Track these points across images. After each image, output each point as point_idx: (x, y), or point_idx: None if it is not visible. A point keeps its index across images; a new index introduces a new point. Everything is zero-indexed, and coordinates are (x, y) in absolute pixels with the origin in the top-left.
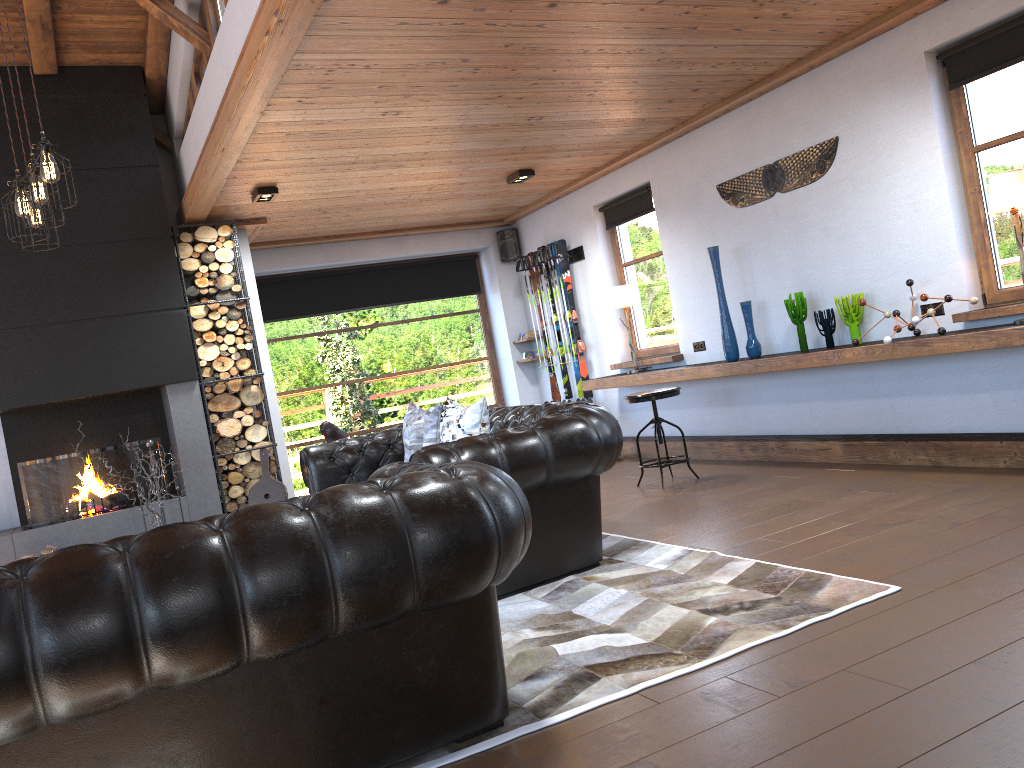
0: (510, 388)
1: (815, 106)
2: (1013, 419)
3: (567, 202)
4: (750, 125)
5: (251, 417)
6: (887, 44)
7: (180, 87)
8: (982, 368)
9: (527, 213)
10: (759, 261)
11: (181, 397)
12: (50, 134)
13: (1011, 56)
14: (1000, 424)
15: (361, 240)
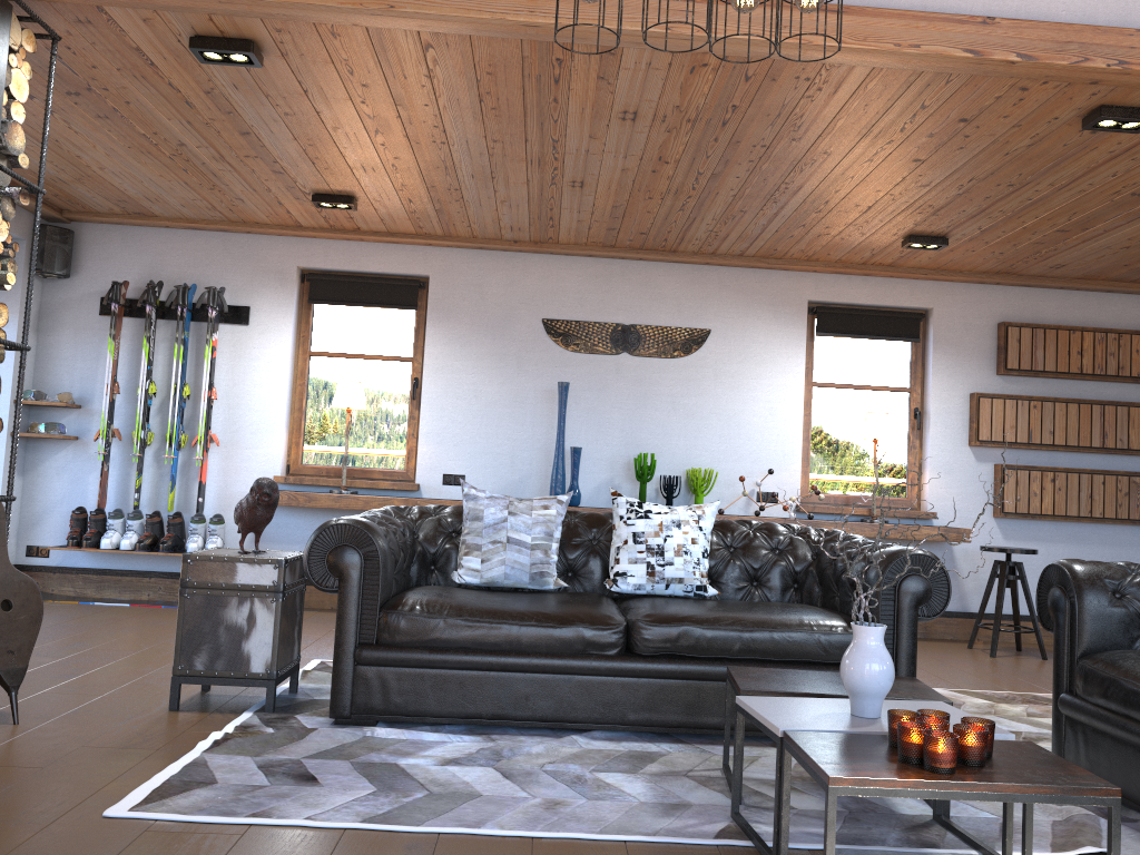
0: None
1: (693, 295)
2: None
3: (236, 242)
4: (609, 280)
5: None
6: (777, 279)
7: None
8: None
9: (128, 223)
10: (580, 410)
11: None
12: None
13: (866, 332)
14: None
15: None
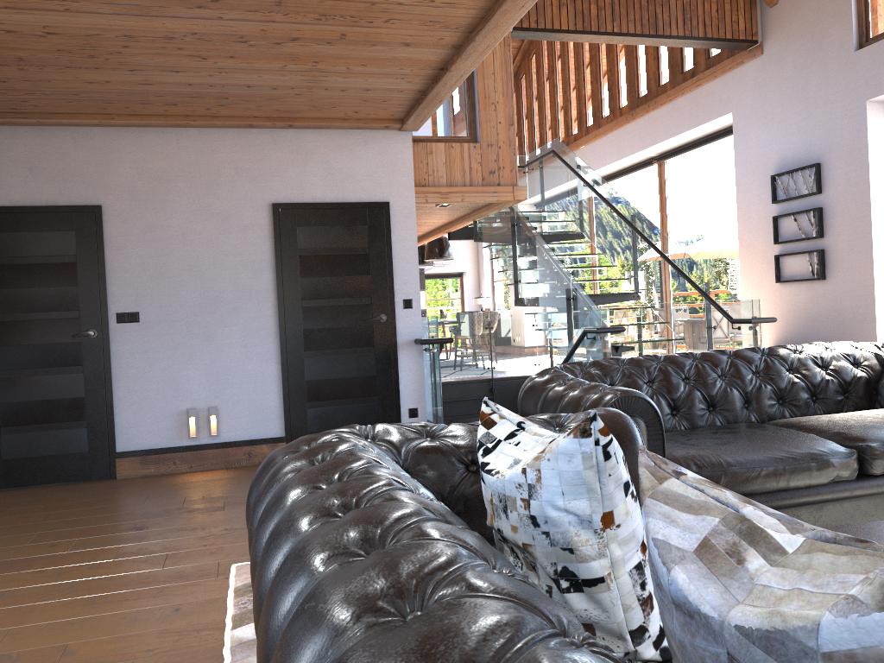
0: None
1: None
2: None
3: None
4: None
5: None
6: None
7: None
8: None
9: None
10: None
11: None
12: None
13: None
14: None
15: None
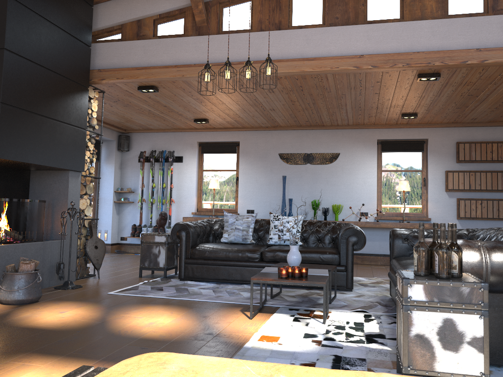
0: (104, 214)
1: (332, 141)
2: (384, 250)
3: (178, 135)
4: (301, 137)
5: (89, 200)
6: (365, 132)
7: (131, 19)
8: (377, 234)
9: (145, 132)
10: (293, 185)
11: (74, 180)
12: (56, 2)
13: (401, 150)
14: (380, 251)
15: None
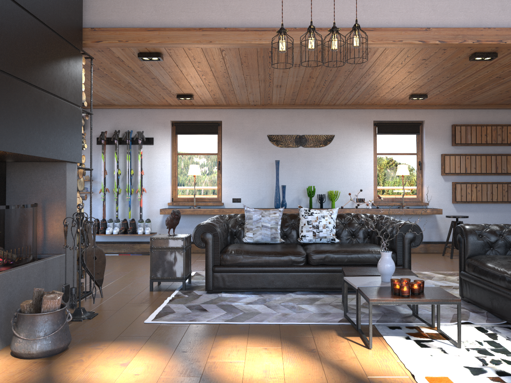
0: None
1: (326, 121)
2: None
3: (146, 112)
4: (293, 117)
5: (81, 199)
6: (360, 113)
7: None
8: None
9: (104, 108)
10: (284, 170)
11: (71, 174)
12: None
13: (397, 132)
14: None
15: None
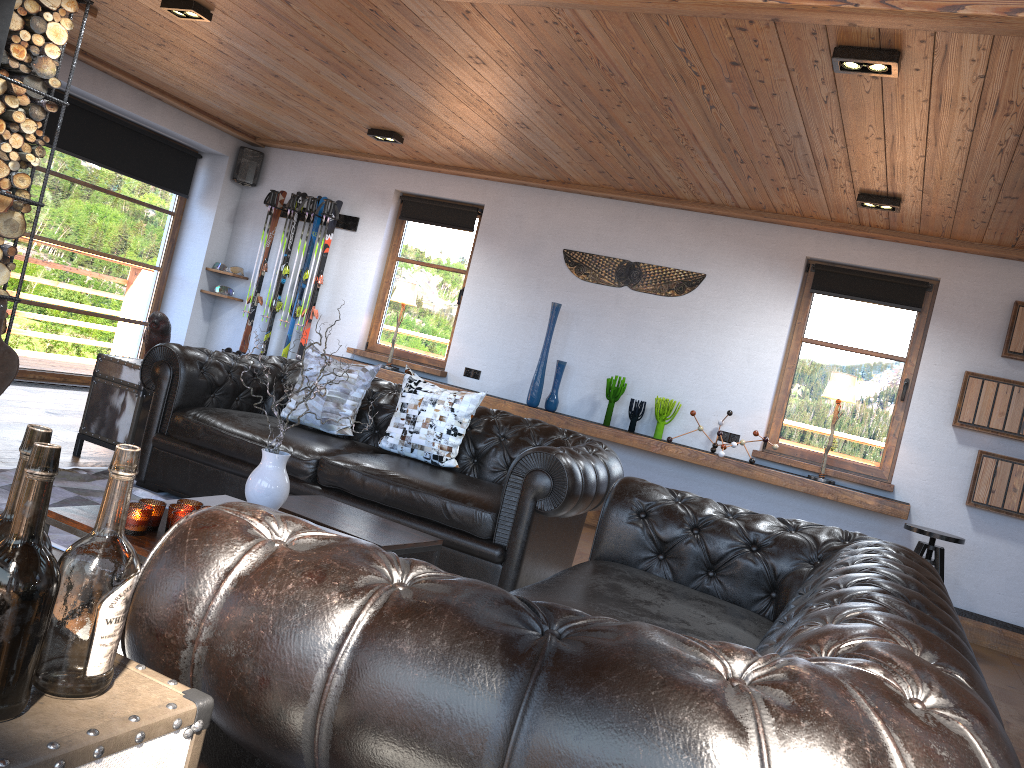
0: (177, 314)
1: (696, 241)
2: None
3: (359, 168)
4: (625, 220)
5: (1, 252)
6: (779, 234)
7: None
8: (751, 494)
9: (294, 149)
10: (580, 331)
11: None
12: None
13: (864, 295)
14: None
15: (110, 76)
